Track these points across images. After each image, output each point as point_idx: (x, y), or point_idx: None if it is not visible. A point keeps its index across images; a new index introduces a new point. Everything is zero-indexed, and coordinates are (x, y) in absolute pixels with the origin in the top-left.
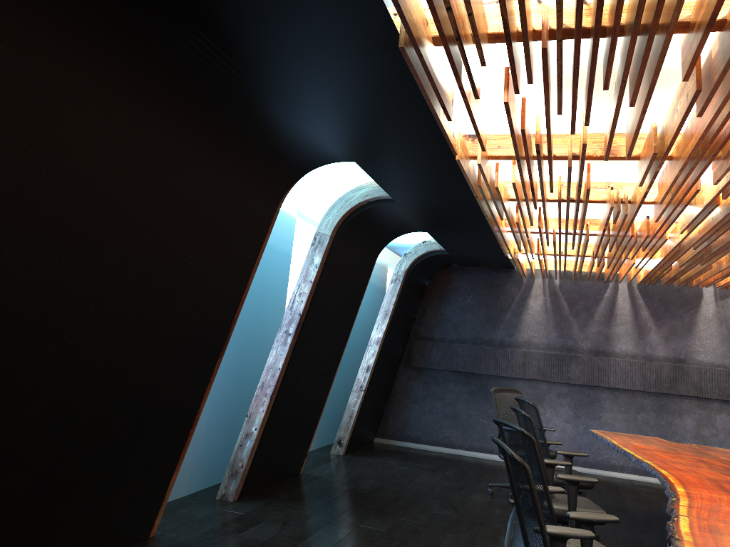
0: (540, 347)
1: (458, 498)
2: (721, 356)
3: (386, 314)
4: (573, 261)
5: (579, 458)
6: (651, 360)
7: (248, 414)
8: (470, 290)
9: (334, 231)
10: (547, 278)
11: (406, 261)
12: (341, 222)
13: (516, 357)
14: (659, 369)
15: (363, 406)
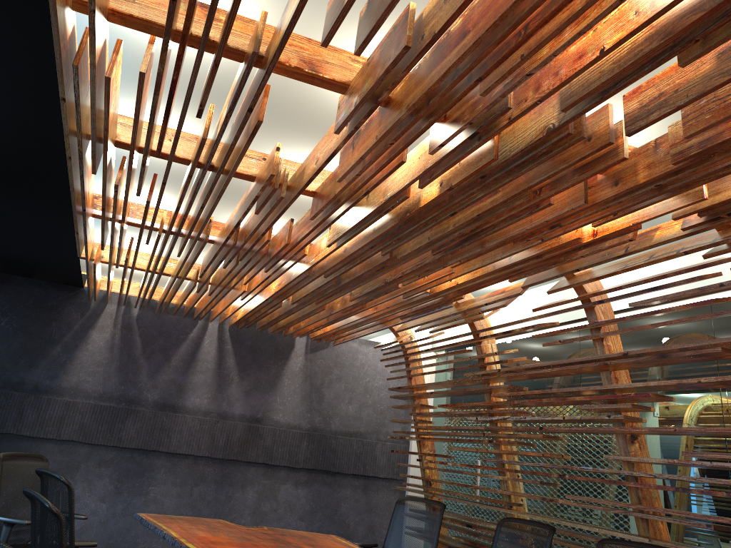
0: (90, 397)
1: None
2: (299, 416)
3: None
4: (162, 289)
5: None
6: (226, 418)
7: None
8: (10, 308)
9: None
10: (123, 306)
11: None
12: None
13: (53, 408)
14: (232, 429)
15: None
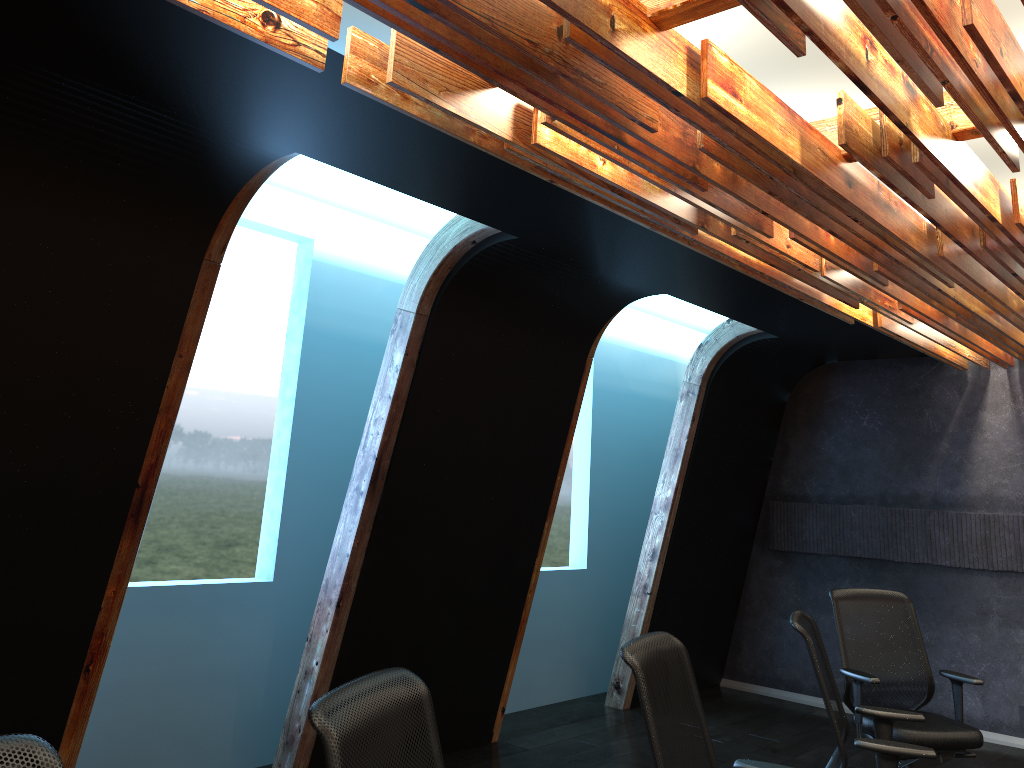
0: (1016, 507)
1: None
2: None
3: (676, 455)
4: None
5: None
6: None
7: (308, 635)
8: (865, 403)
9: (425, 303)
10: (1016, 367)
11: (702, 357)
12: (438, 287)
13: (968, 527)
14: None
15: (655, 622)
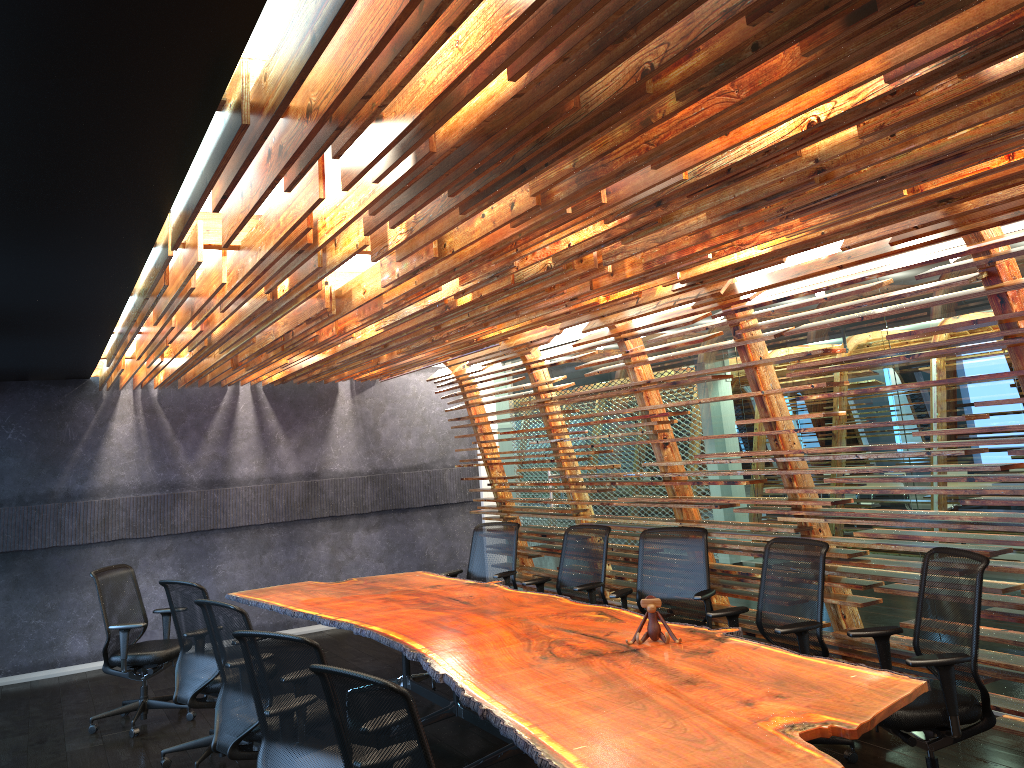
0: (130, 491)
1: (48, 758)
2: (358, 461)
3: None
4: None
5: None
6: (281, 480)
7: None
8: (13, 419)
9: None
10: (140, 388)
11: None
12: None
13: (93, 511)
14: (290, 490)
15: None
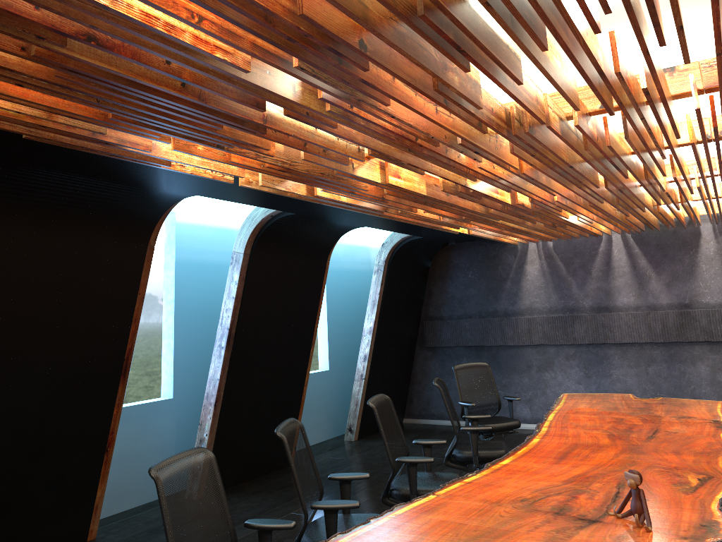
0: (542, 312)
1: None
2: None
3: (374, 304)
4: None
5: None
6: (656, 309)
7: (200, 422)
8: (469, 265)
9: (248, 248)
10: (540, 242)
11: (384, 250)
12: (254, 239)
13: (521, 324)
14: (664, 317)
15: (368, 393)
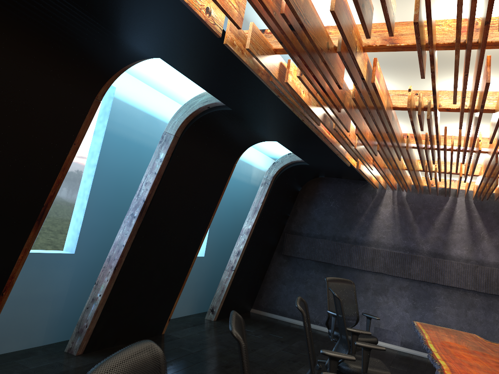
0: (386, 247)
1: (285, 370)
2: None
3: (256, 210)
4: None
5: (414, 342)
6: (483, 264)
7: (96, 282)
8: (333, 196)
9: (179, 131)
10: (396, 190)
11: (274, 168)
12: (186, 124)
13: (366, 253)
14: (490, 273)
15: (233, 283)
